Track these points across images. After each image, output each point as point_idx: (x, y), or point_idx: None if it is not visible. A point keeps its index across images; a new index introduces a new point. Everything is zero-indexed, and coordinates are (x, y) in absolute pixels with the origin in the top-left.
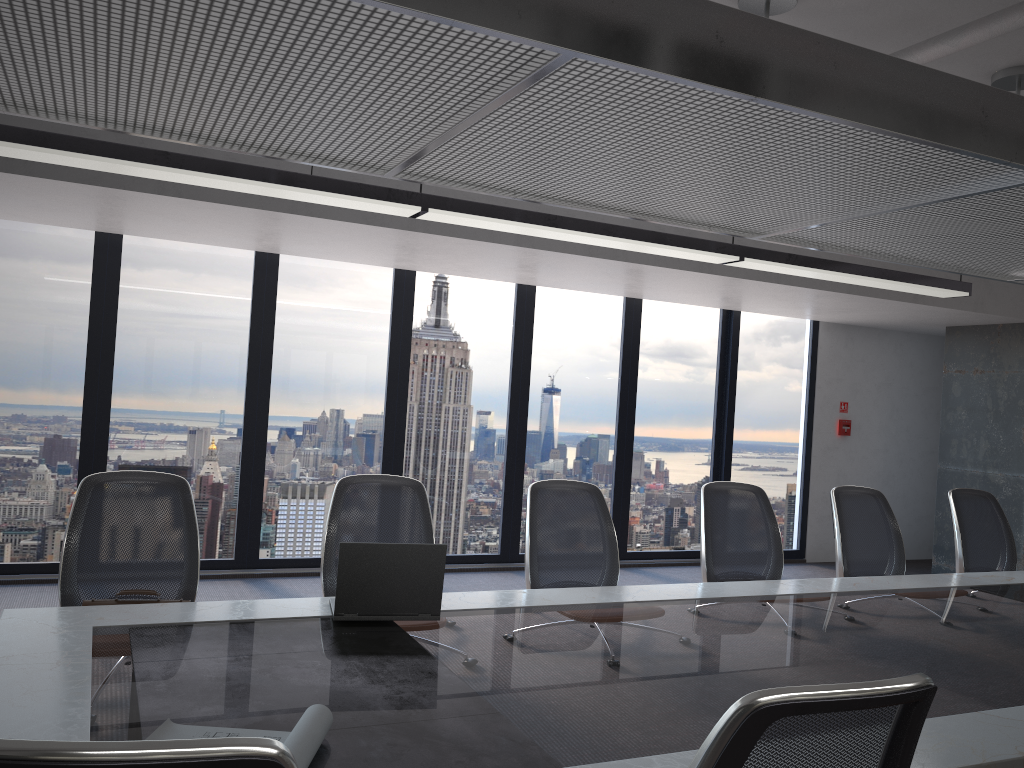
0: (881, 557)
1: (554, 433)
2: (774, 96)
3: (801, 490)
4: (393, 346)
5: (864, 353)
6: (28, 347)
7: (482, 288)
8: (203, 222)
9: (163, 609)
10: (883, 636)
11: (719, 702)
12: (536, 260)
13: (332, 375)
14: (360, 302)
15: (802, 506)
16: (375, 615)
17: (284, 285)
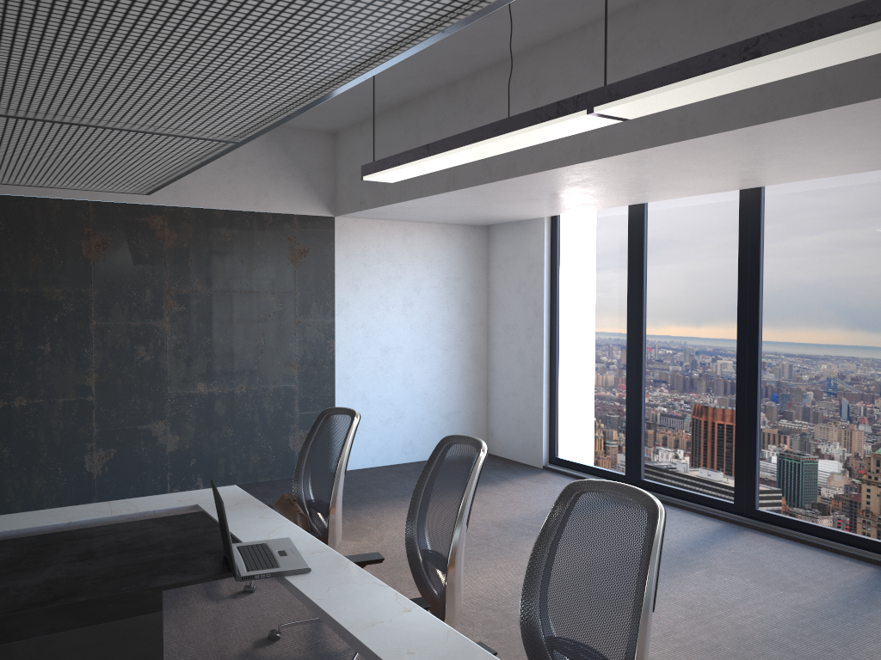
0: None
1: None
2: None
3: None
4: None
5: None
6: (698, 305)
7: None
8: (703, 167)
9: (248, 508)
10: None
11: None
12: None
13: None
14: None
15: None
16: (227, 555)
17: None
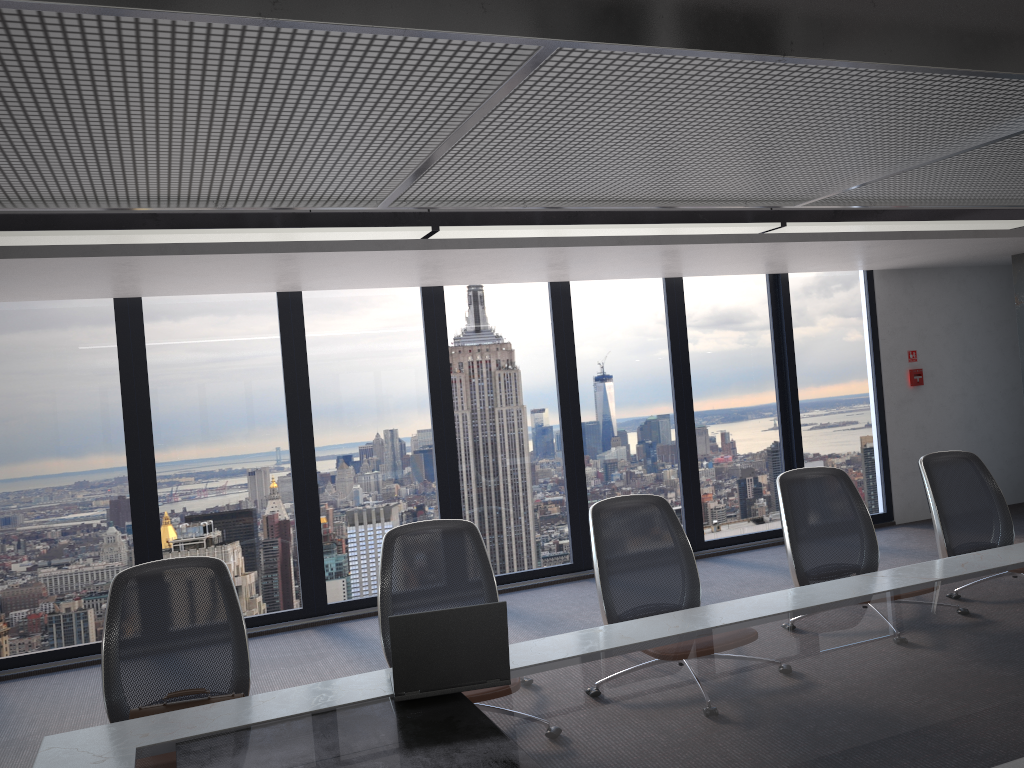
0: (985, 525)
1: (611, 430)
2: (805, 51)
3: (879, 450)
4: (431, 366)
5: (926, 296)
6: (65, 425)
7: (514, 292)
8: (215, 274)
9: (212, 712)
10: (1011, 633)
11: (840, 759)
12: (564, 257)
13: (374, 406)
14: (391, 327)
15: (883, 466)
16: (439, 689)
17: (311, 322)
